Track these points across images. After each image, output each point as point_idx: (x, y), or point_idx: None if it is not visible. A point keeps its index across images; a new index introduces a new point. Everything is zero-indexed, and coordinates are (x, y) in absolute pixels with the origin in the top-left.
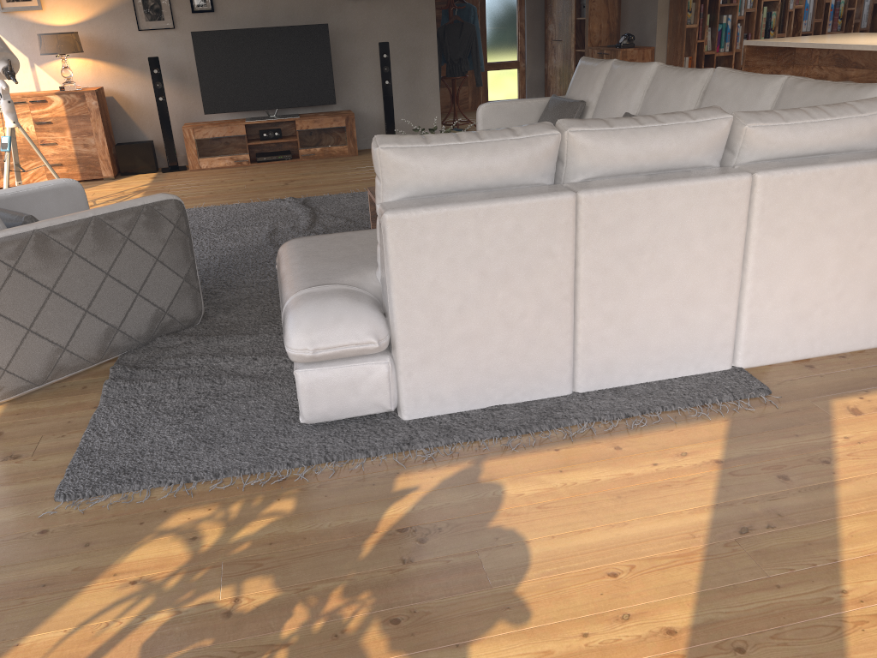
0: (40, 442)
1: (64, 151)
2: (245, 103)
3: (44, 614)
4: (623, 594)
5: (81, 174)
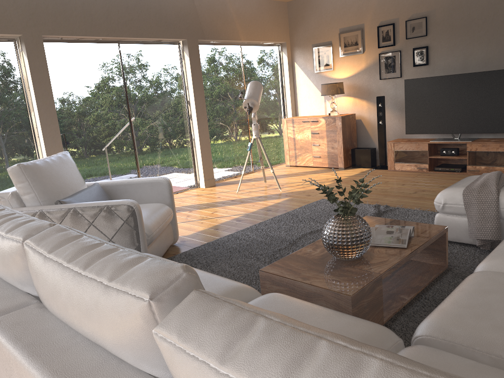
0: None
1: (322, 149)
2: (433, 128)
3: None
4: None
5: (328, 163)
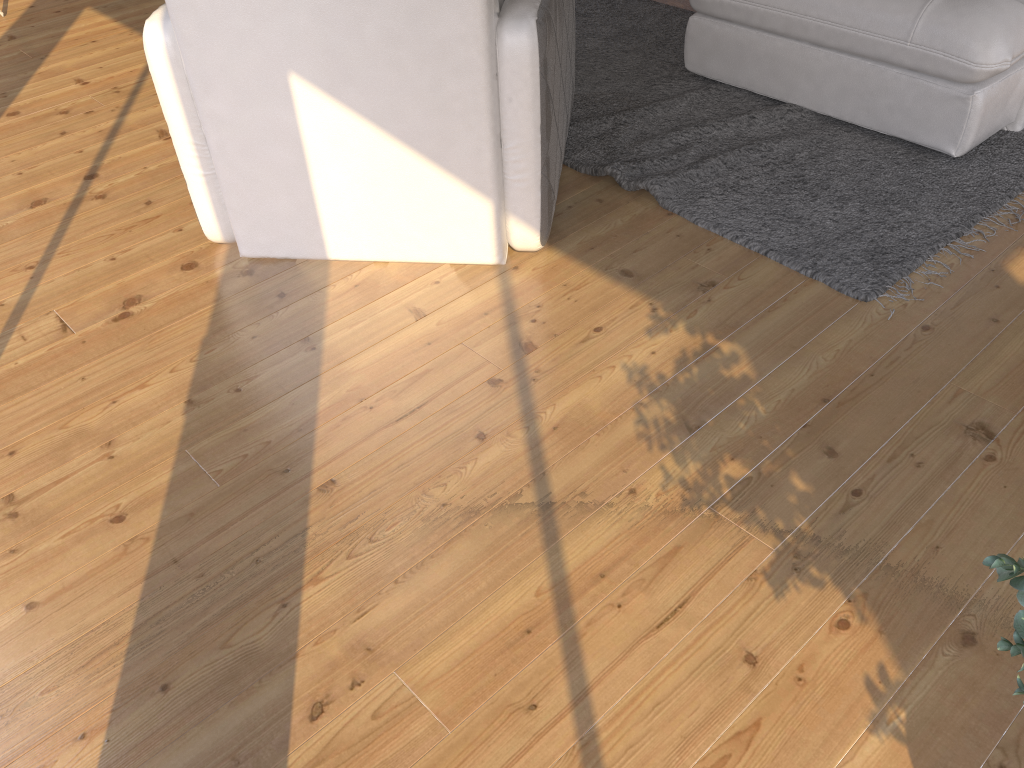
0: (699, 263)
1: None
2: None
3: None
4: None
5: None
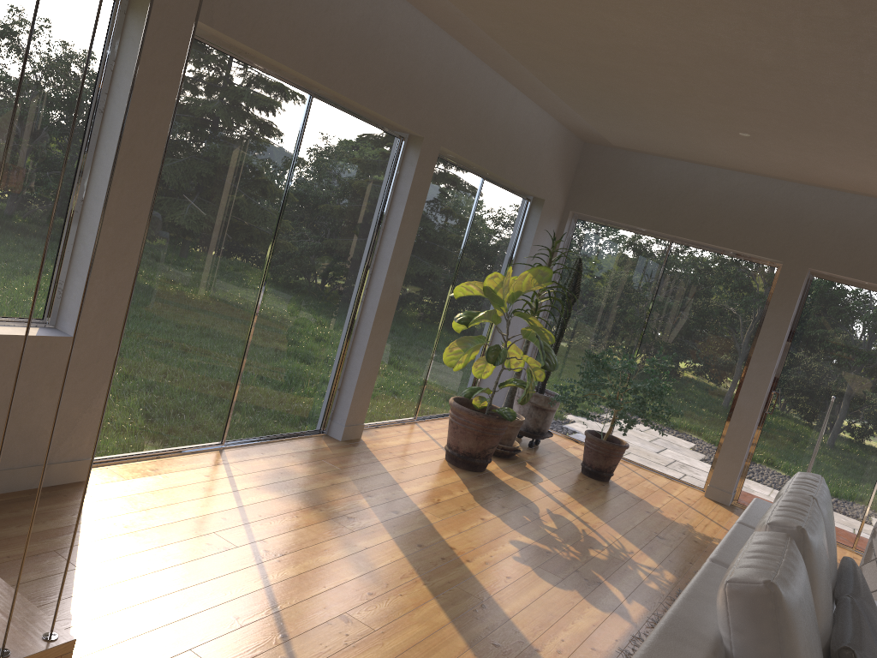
0: None
1: None
2: None
3: (631, 540)
4: (496, 570)
5: None
